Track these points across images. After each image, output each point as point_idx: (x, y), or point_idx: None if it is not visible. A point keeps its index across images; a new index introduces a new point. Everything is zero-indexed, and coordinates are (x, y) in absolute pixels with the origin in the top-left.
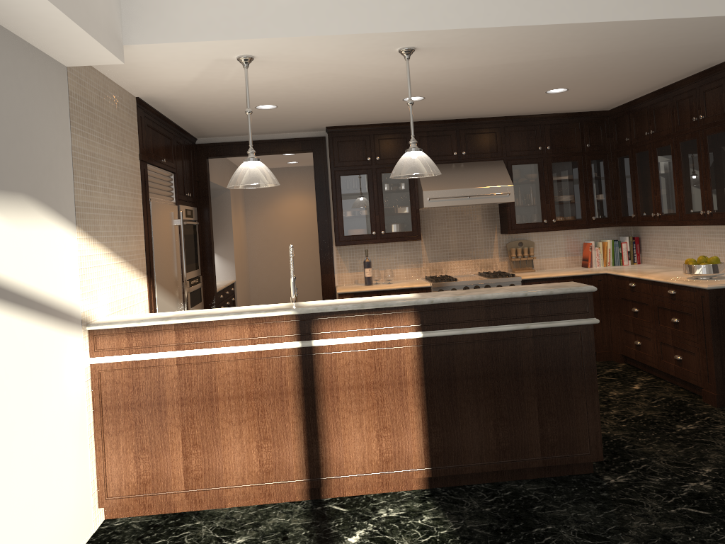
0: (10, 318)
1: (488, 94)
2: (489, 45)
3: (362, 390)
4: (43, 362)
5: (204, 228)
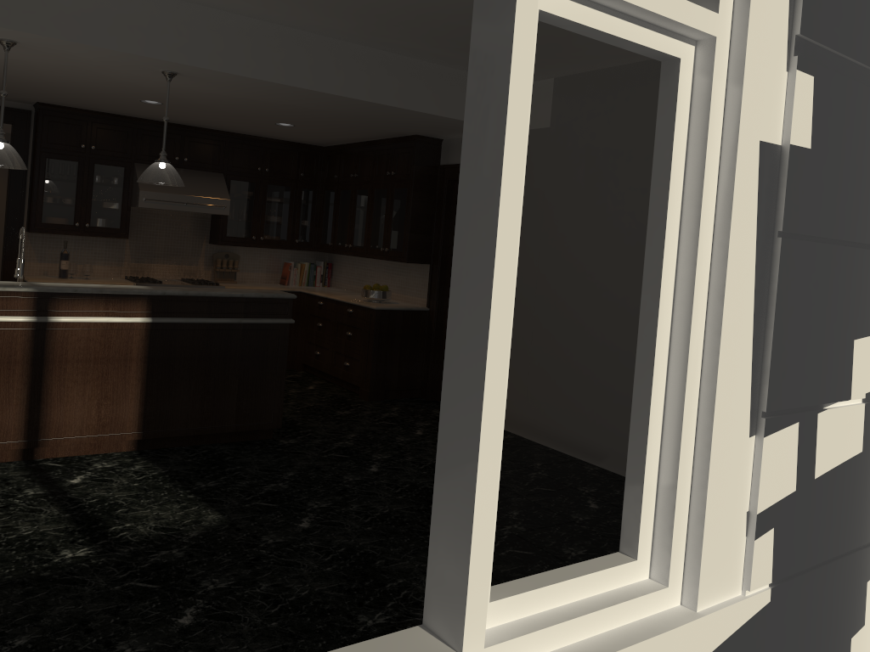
0: None
1: (224, 114)
2: (241, 86)
3: (90, 364)
4: None
5: None
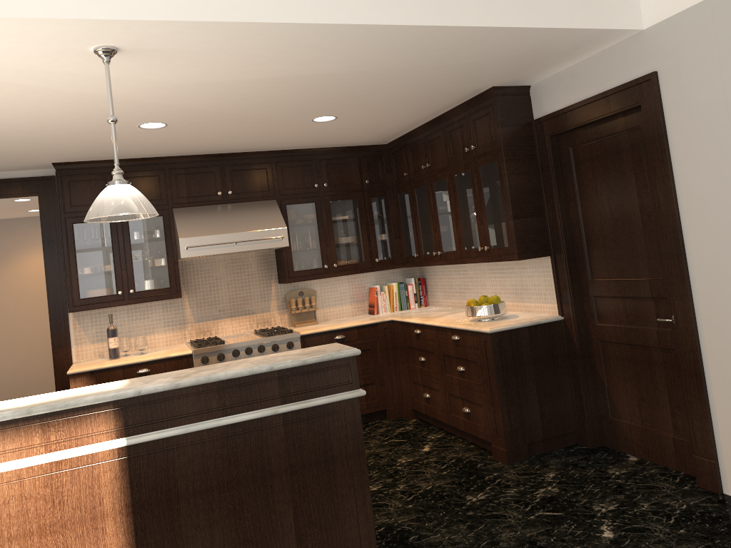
0: None
1: (246, 121)
2: (220, 50)
3: (33, 539)
4: None
5: None
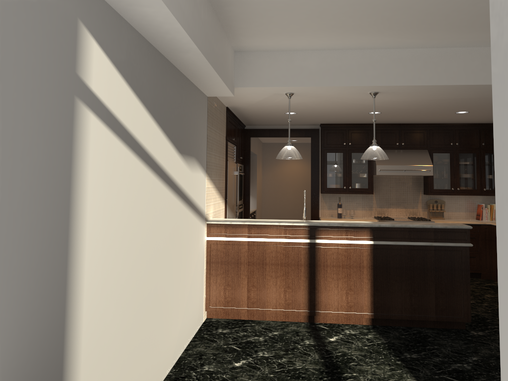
0: (188, 212)
1: (419, 112)
2: (419, 92)
3: (340, 268)
4: (195, 234)
5: (246, 177)
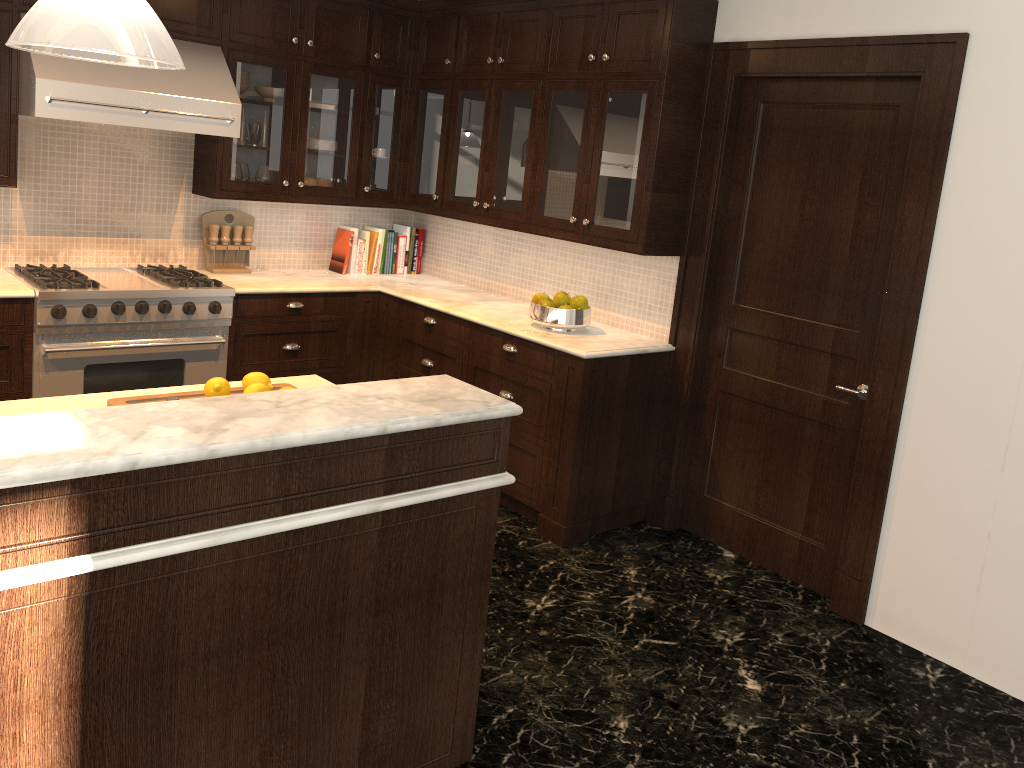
0: None
1: None
2: None
3: None
4: None
5: None
